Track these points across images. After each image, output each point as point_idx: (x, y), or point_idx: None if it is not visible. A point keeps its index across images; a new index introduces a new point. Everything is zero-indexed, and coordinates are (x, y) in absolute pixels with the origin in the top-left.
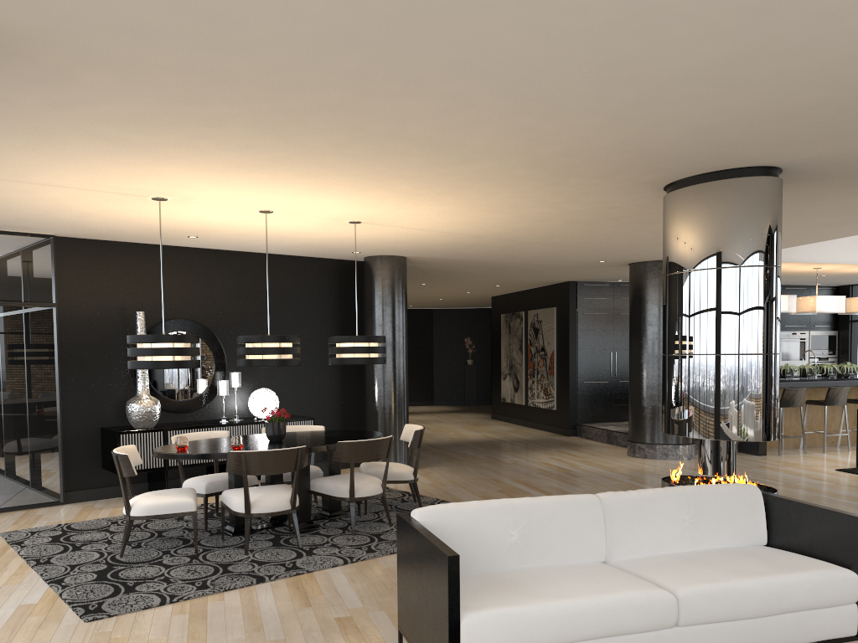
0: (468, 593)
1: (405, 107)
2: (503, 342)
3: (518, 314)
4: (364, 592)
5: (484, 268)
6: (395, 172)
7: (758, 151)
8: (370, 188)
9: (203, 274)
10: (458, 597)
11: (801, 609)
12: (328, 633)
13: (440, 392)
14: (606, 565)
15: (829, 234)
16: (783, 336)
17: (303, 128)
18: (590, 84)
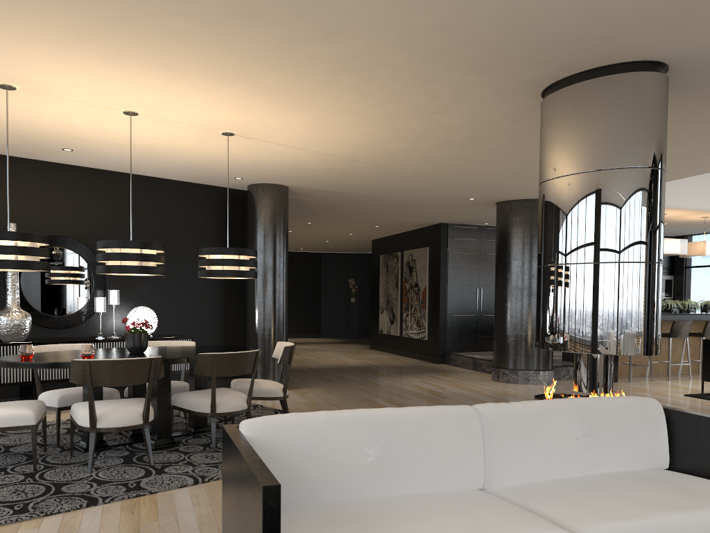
0: None
1: None
2: (382, 280)
3: (395, 254)
4: (207, 518)
5: (363, 204)
6: (256, 53)
7: (651, 35)
8: (233, 80)
9: (83, 192)
10: None
11: None
12: None
13: (326, 326)
14: (485, 494)
15: (686, 169)
16: None
17: None
18: None
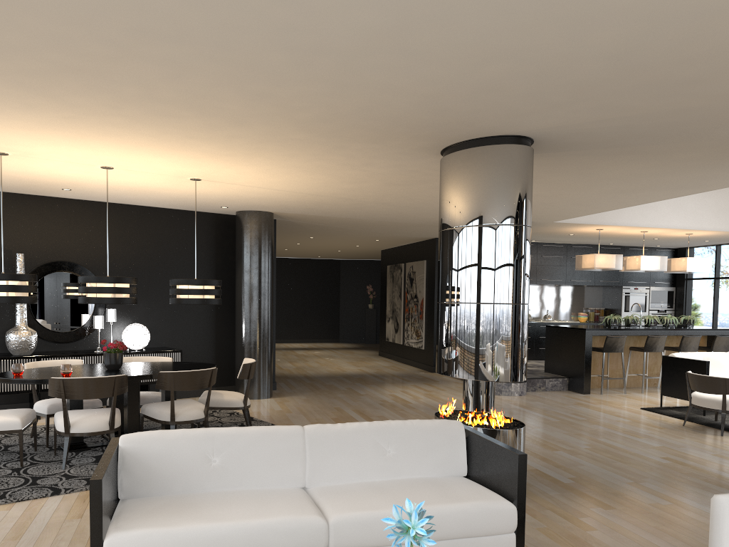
0: (139, 513)
1: (134, 70)
2: (388, 290)
3: (399, 265)
4: None
5: (351, 224)
6: (187, 133)
7: (496, 121)
8: (179, 148)
9: (85, 222)
10: (101, 518)
11: (456, 537)
12: (74, 543)
13: (345, 331)
14: (298, 491)
15: (627, 200)
16: (626, 291)
17: (62, 89)
18: (282, 52)
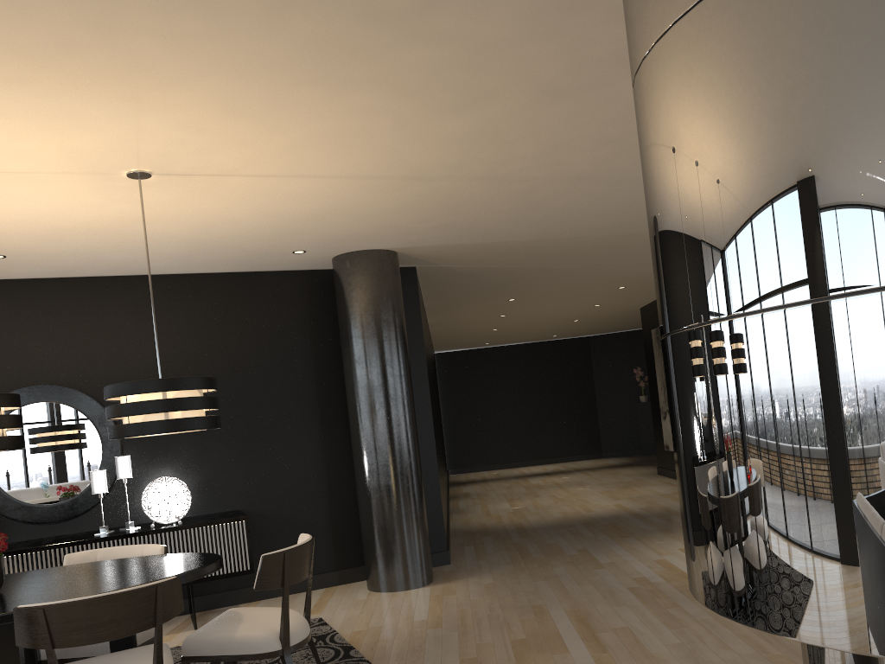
0: None
1: None
2: (658, 368)
3: None
4: None
5: (552, 256)
6: None
7: None
8: None
9: (74, 314)
10: None
11: None
12: None
13: (609, 440)
14: None
15: None
16: None
17: None
18: None
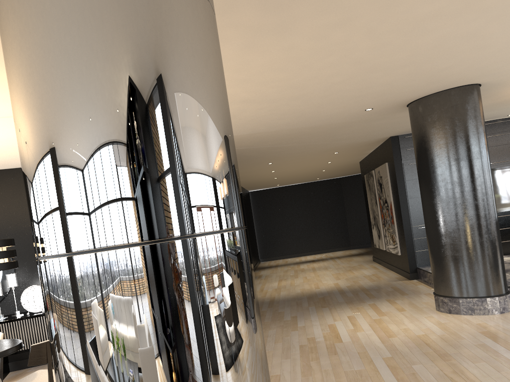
0: None
1: None
2: (368, 198)
3: (371, 173)
4: None
5: (273, 140)
6: None
7: None
8: None
9: None
10: None
11: None
12: None
13: (354, 239)
14: None
15: None
16: None
17: None
18: None
